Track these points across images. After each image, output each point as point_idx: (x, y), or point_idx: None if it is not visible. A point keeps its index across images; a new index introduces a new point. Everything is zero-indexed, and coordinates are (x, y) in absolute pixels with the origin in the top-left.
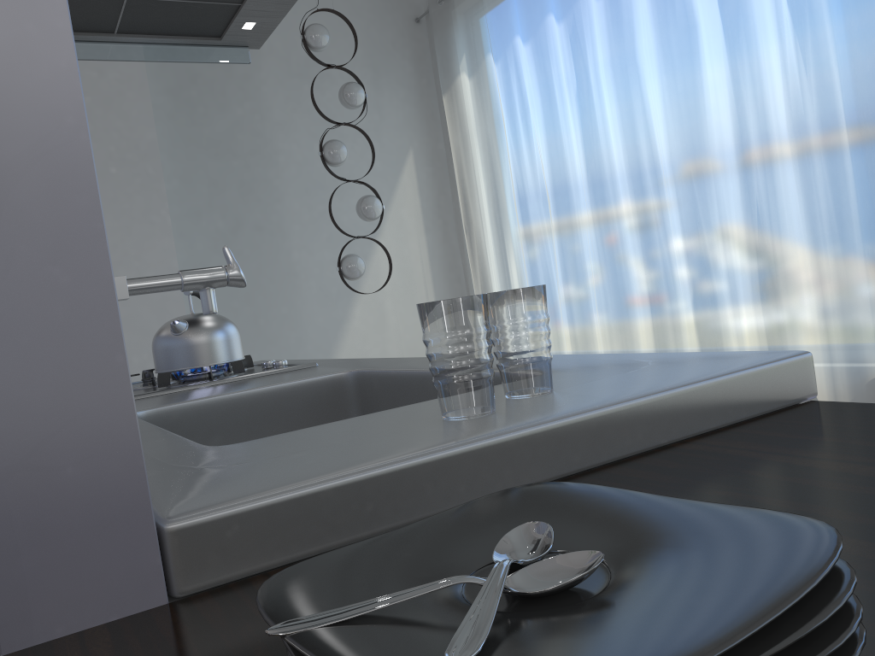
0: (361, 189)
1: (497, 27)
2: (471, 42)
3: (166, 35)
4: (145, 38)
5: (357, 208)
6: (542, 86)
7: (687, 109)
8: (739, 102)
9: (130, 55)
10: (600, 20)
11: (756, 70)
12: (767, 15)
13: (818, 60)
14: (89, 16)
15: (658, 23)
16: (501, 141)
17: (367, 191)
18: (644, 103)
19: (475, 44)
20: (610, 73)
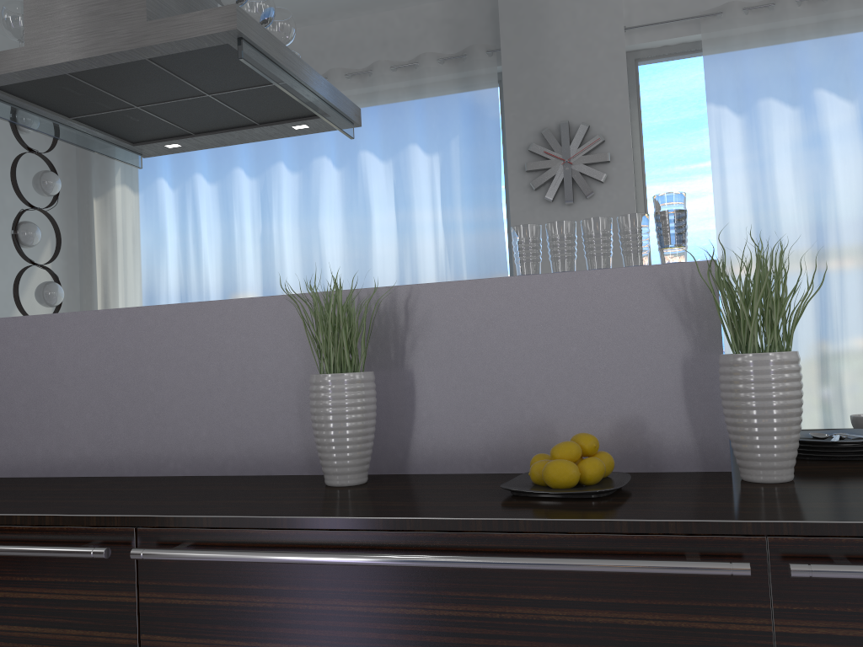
0: (0, 269)
1: (180, 161)
2: (143, 162)
3: (102, 130)
4: (87, 128)
5: (40, 292)
6: (224, 221)
7: (360, 270)
8: (402, 275)
9: (69, 138)
10: (293, 188)
11: (414, 257)
12: (426, 226)
13: (456, 262)
14: (81, 105)
15: (346, 206)
16: (162, 254)
17: (5, 273)
18: (322, 258)
19: (147, 166)
20: (297, 229)
